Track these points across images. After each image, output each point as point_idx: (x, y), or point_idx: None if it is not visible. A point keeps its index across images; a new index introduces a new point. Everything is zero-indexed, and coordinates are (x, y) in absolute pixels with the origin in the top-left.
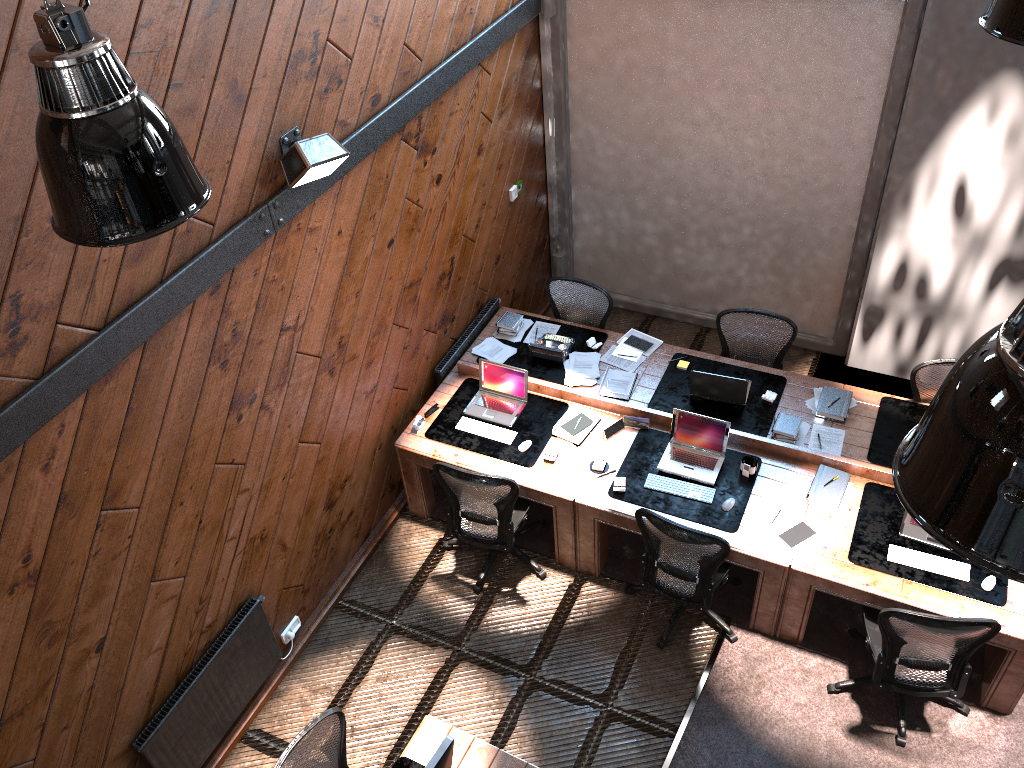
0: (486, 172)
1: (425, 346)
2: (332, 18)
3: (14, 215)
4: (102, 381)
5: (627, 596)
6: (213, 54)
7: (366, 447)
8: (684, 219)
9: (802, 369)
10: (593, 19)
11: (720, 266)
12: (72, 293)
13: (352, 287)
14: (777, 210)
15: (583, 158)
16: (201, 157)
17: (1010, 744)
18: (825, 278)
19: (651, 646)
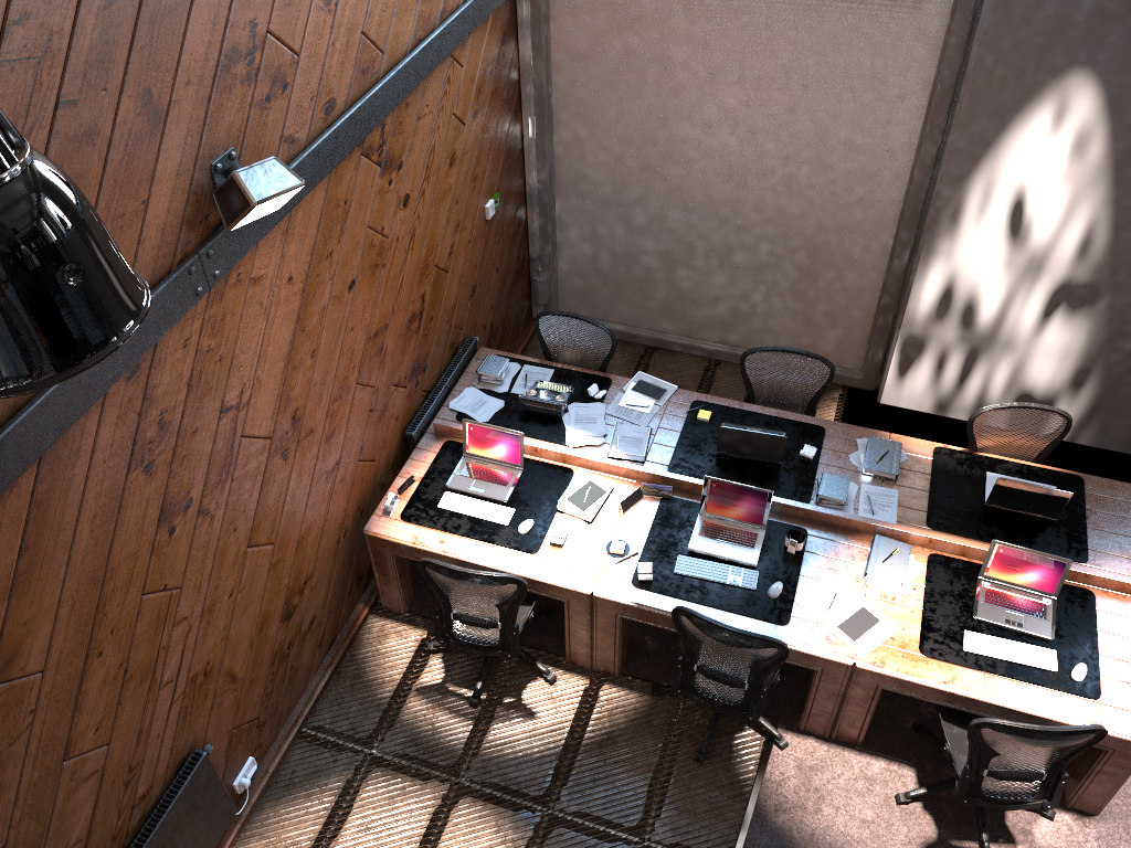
0: (459, 187)
1: (394, 405)
2: (273, 2)
3: None
4: None
5: (654, 699)
6: (117, 57)
7: (329, 538)
8: (691, 236)
9: (828, 407)
10: None
11: (732, 290)
12: None
13: (307, 345)
14: (801, 226)
15: (570, 164)
16: (107, 199)
17: None
18: (854, 303)
19: (688, 760)
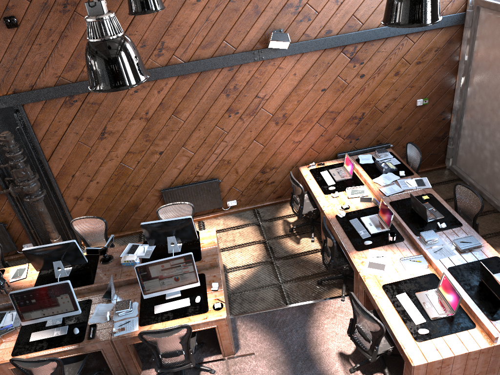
0: (399, 85)
1: (335, 141)
2: None
3: (168, 21)
4: (182, 77)
5: None
6: None
7: (288, 162)
8: None
9: None
10: (486, 31)
11: None
12: (179, 48)
13: (296, 97)
14: None
15: (470, 101)
16: (236, 26)
17: None
18: None
19: (315, 281)
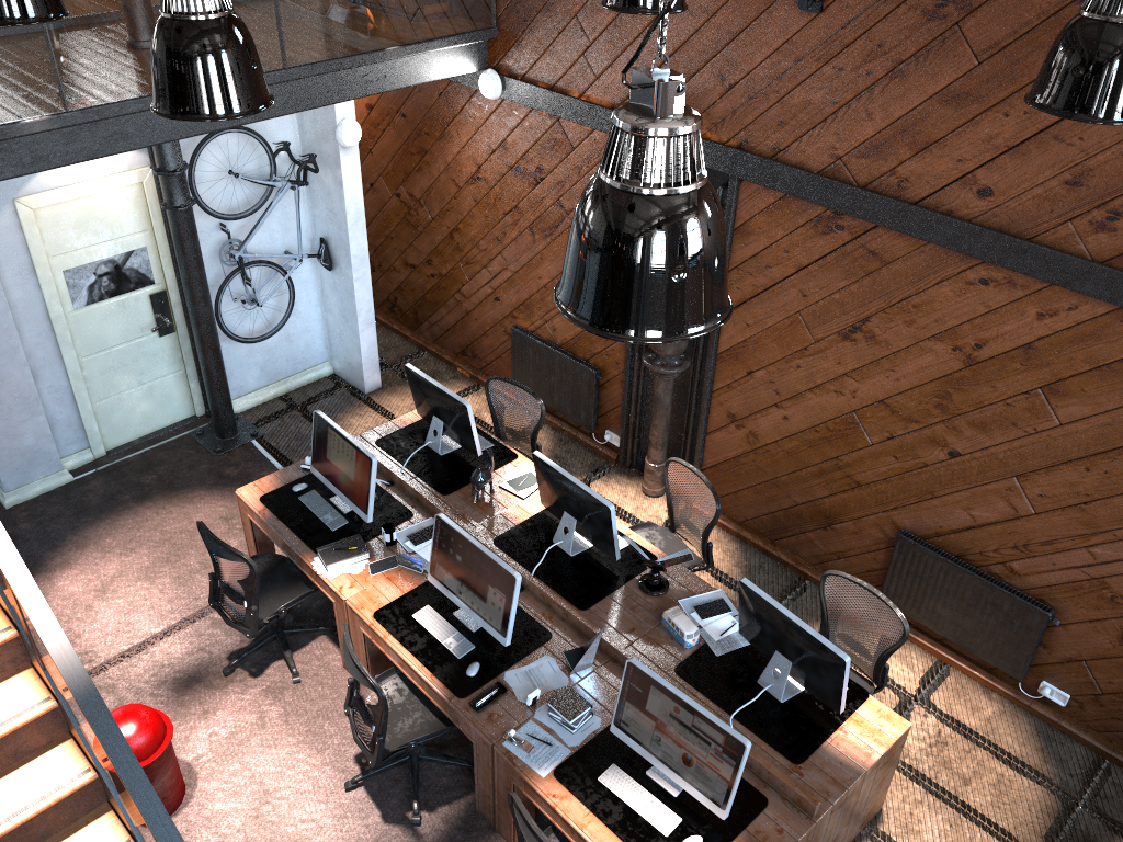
0: None
1: None
2: None
3: None
4: None
5: None
6: None
7: None
8: None
9: None
10: None
11: None
12: None
13: None
14: None
15: None
16: None
17: None
18: None
19: None
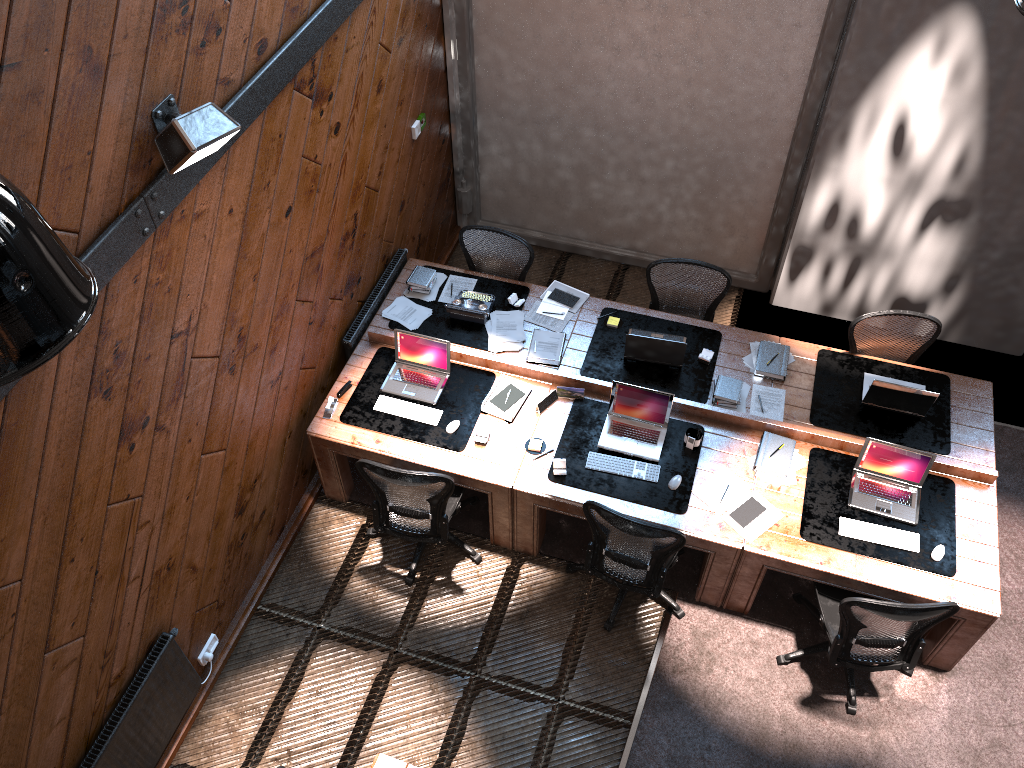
0: (387, 111)
1: (331, 316)
2: None
3: None
4: None
5: (568, 575)
6: (57, 18)
7: (275, 439)
8: (602, 152)
9: (726, 308)
10: None
11: (640, 201)
12: None
13: (249, 270)
14: (703, 143)
15: (490, 84)
16: (54, 153)
17: (952, 701)
18: (750, 214)
19: (598, 629)
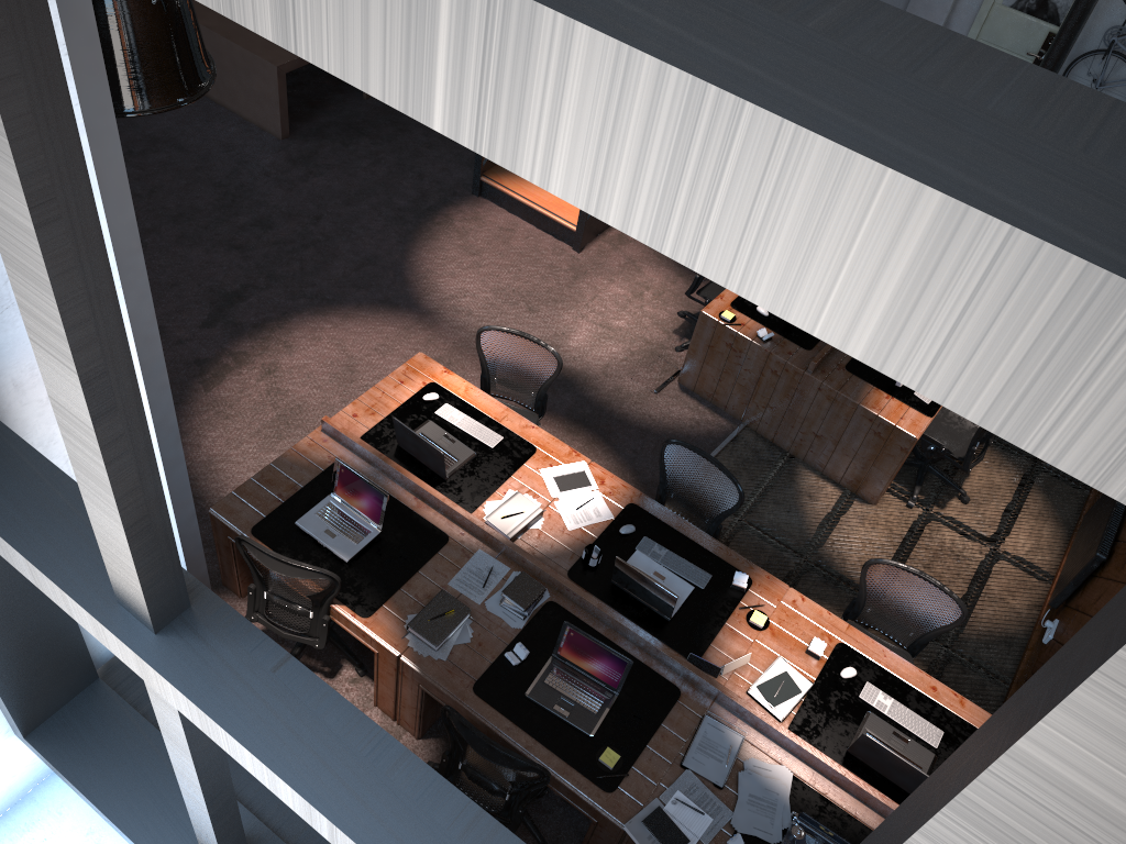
0: None
1: None
2: None
3: None
4: None
5: None
6: None
7: None
8: None
9: None
10: None
11: None
12: None
13: None
14: None
15: None
16: None
17: None
18: None
19: None
